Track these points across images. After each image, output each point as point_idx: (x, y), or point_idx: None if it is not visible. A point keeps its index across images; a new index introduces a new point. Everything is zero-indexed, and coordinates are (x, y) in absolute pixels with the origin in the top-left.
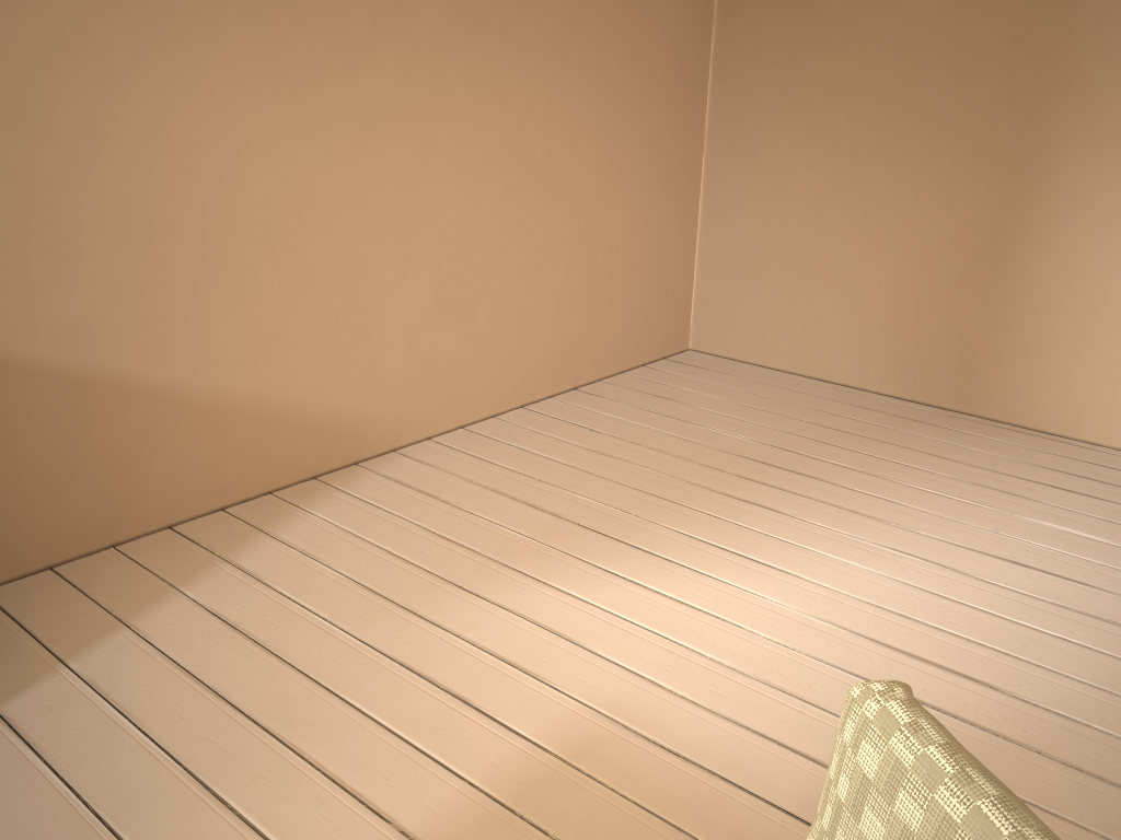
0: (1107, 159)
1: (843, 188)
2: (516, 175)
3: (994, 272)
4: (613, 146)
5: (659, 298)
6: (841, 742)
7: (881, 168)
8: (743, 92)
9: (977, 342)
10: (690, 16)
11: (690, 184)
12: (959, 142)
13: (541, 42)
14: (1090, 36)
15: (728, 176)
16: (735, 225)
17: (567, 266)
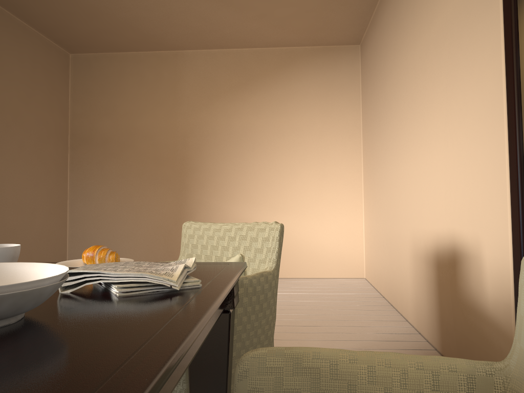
0: (204, 189)
1: (124, 206)
2: (0, 201)
3: (178, 228)
4: (35, 193)
5: (54, 255)
6: (183, 233)
7: (137, 198)
8: (83, 176)
9: (177, 252)
10: (60, 149)
11: (64, 210)
12: (161, 187)
13: (9, 152)
14: (194, 154)
15: (79, 206)
16: (83, 224)
17: (19, 239)
